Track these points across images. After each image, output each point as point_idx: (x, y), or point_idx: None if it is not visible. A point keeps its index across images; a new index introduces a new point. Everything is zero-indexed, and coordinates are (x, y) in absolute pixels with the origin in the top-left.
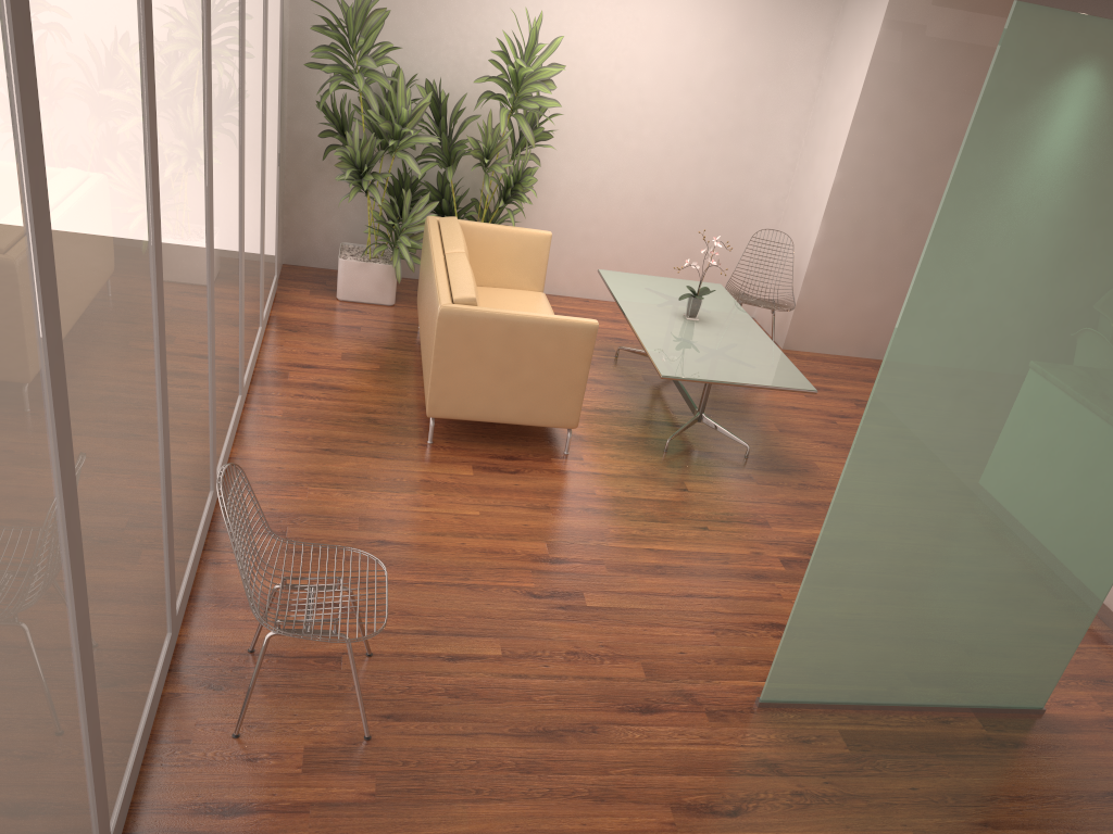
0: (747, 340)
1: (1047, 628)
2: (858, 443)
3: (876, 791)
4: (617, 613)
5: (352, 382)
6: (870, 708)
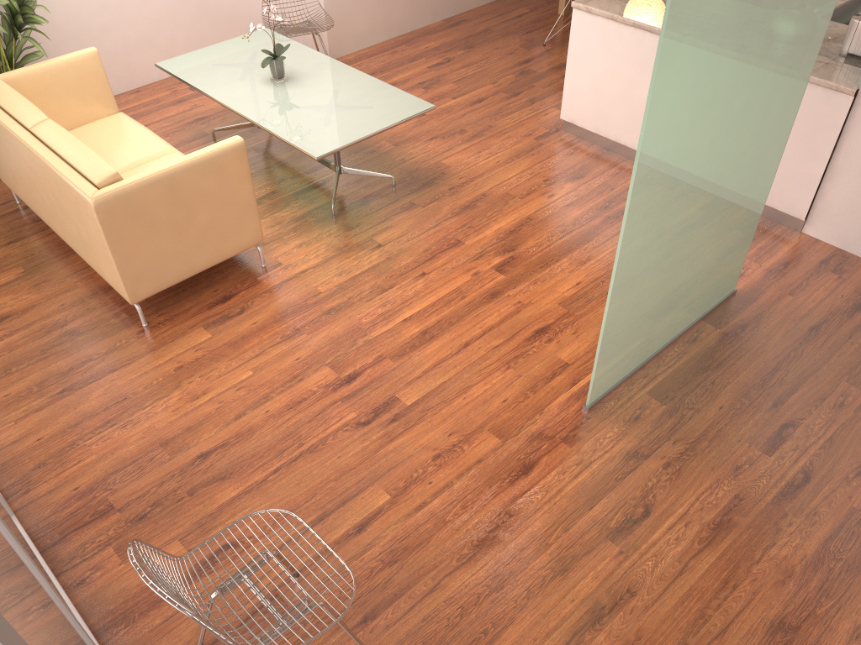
0: (341, 80)
1: (739, 237)
2: (634, 186)
3: (704, 426)
4: (434, 396)
5: (15, 301)
6: (649, 361)
